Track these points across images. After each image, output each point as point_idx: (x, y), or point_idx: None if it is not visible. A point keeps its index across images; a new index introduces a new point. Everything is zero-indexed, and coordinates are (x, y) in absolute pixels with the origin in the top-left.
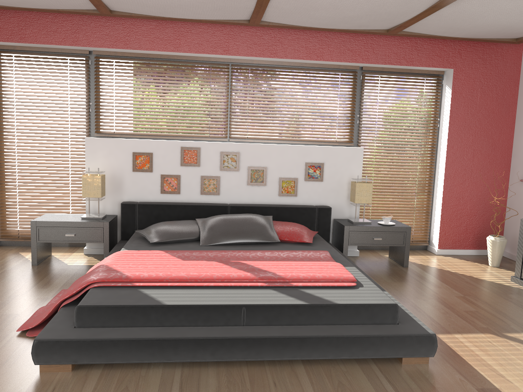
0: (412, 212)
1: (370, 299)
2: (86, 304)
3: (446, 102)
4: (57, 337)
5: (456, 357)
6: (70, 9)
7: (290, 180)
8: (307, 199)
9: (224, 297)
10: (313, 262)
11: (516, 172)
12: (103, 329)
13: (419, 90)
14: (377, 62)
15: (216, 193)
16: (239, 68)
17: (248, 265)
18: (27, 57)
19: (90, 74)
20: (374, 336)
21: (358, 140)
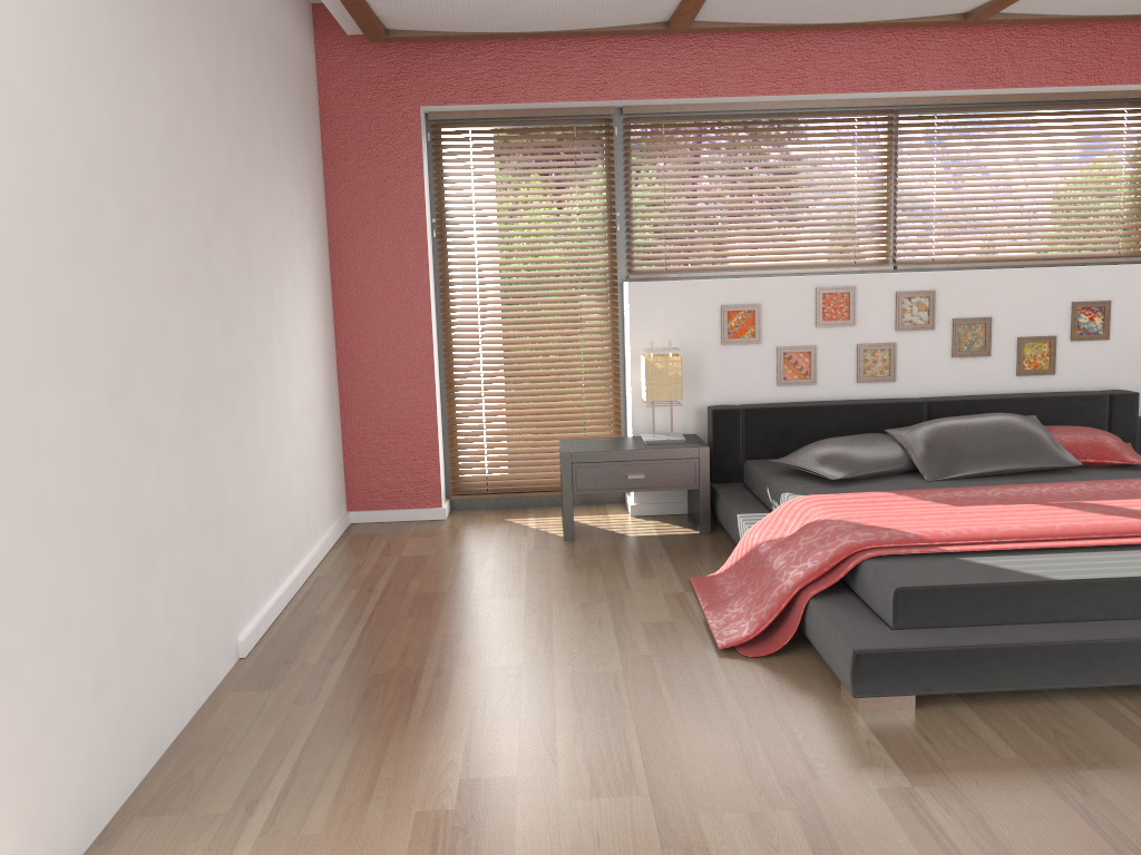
0: None
1: None
2: (910, 585)
3: None
4: (890, 645)
5: None
6: (610, 27)
7: (1041, 342)
8: (1075, 380)
9: None
10: None
11: None
12: (953, 631)
13: None
14: None
15: (889, 377)
16: (913, 117)
17: (1110, 506)
18: (496, 131)
19: (614, 155)
20: None
21: None
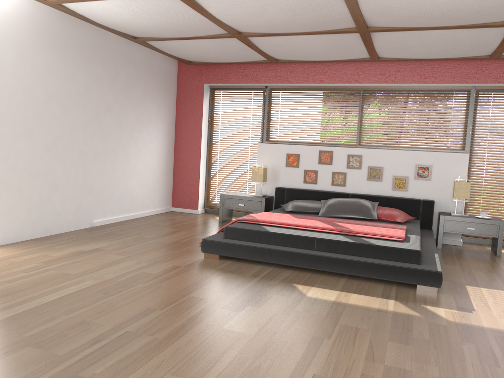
0: None
1: (403, 246)
2: (230, 226)
3: None
4: (213, 239)
5: (464, 295)
6: (253, 61)
7: (402, 178)
8: (416, 194)
9: (306, 234)
10: (385, 228)
11: None
12: (236, 240)
13: None
14: (486, 81)
15: (343, 185)
16: (368, 92)
17: (335, 223)
18: (229, 92)
19: (265, 101)
20: (394, 266)
21: (470, 148)
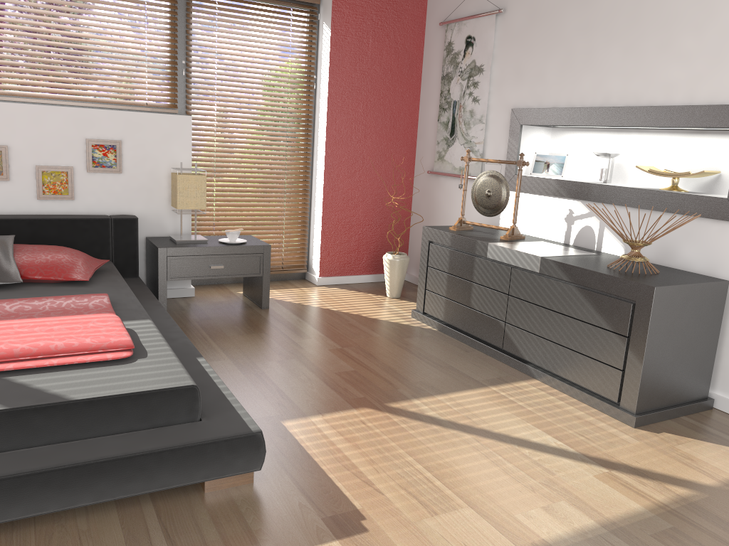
0: (281, 223)
1: (147, 382)
2: None
3: (324, 49)
4: None
5: (305, 460)
6: None
7: (59, 171)
8: (95, 205)
9: None
10: (64, 317)
11: (423, 160)
12: None
13: (283, 27)
14: None
15: None
16: None
17: None
18: None
19: None
20: (144, 453)
21: (187, 105)
